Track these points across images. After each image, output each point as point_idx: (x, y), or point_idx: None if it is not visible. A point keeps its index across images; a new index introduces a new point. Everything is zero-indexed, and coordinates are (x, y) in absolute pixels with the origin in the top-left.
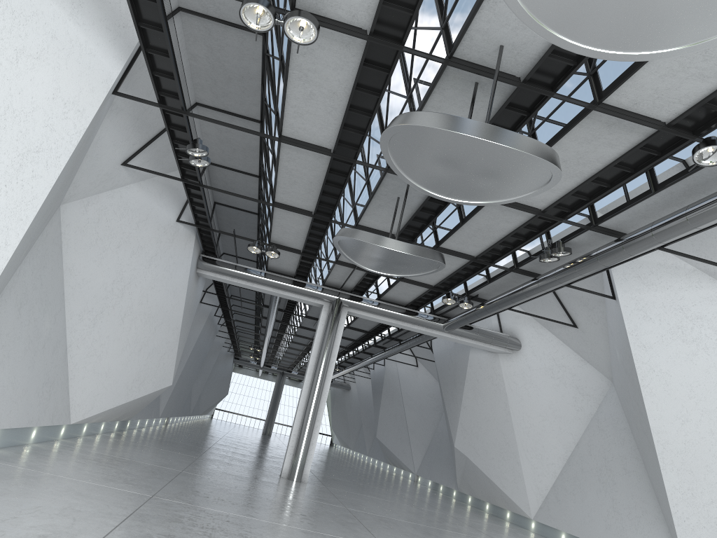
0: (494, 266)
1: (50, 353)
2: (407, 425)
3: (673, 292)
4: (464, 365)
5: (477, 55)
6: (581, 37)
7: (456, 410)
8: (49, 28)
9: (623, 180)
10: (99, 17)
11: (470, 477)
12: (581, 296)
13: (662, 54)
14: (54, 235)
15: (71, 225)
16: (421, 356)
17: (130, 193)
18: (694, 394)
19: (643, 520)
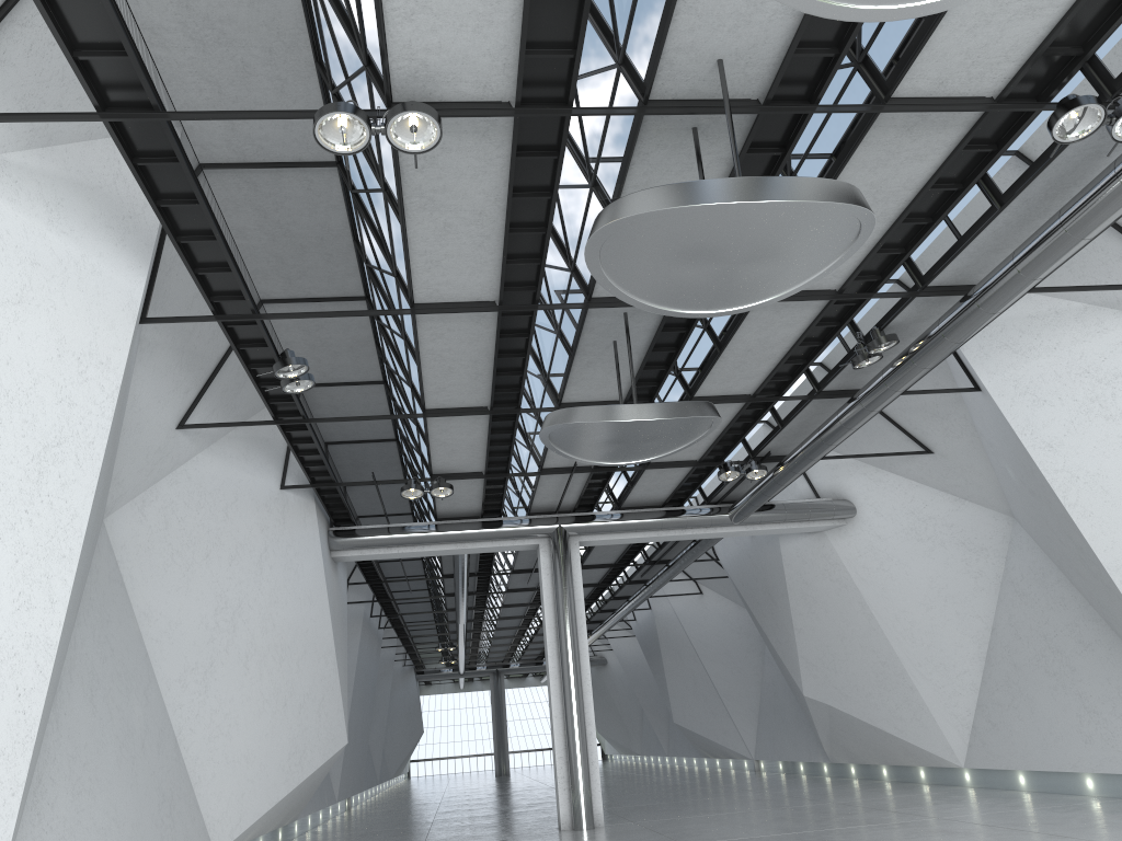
0: (785, 399)
1: (154, 753)
2: (716, 688)
3: (1066, 350)
4: (778, 566)
5: (686, 86)
6: None
7: (787, 638)
8: (24, 252)
9: (950, 204)
10: (90, 213)
11: (843, 735)
12: (924, 404)
13: None
14: (108, 568)
15: (128, 546)
16: (702, 576)
17: (201, 468)
18: None
19: None
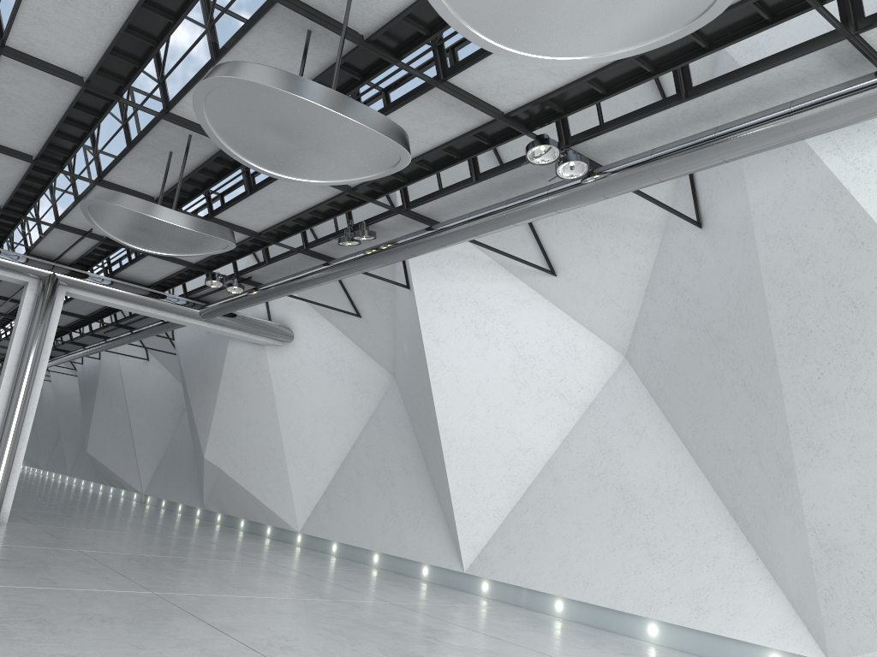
0: (281, 246)
1: None
2: (133, 434)
3: (470, 284)
4: (220, 359)
5: None
6: (484, 28)
7: (207, 414)
8: None
9: (448, 165)
10: None
11: (222, 492)
12: (369, 282)
13: (554, 62)
14: None
15: None
16: (154, 347)
17: None
18: (483, 390)
19: (423, 520)
